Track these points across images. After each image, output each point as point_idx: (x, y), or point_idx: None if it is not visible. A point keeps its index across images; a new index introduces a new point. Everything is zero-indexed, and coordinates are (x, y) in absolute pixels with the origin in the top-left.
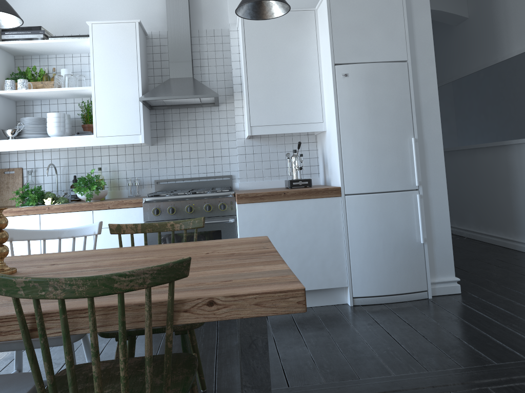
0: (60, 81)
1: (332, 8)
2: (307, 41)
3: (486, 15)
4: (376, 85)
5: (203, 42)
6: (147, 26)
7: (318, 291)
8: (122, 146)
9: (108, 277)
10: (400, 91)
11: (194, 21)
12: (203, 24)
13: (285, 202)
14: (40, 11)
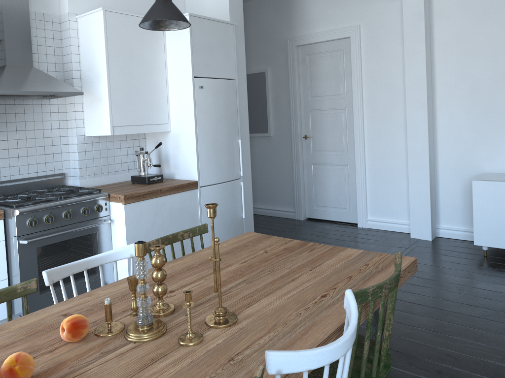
0: None
1: (193, 28)
2: (158, 49)
3: None
4: (220, 97)
5: (32, 25)
6: None
7: None
8: None
9: (398, 274)
10: (232, 103)
11: None
12: (32, 4)
13: (161, 198)
14: None
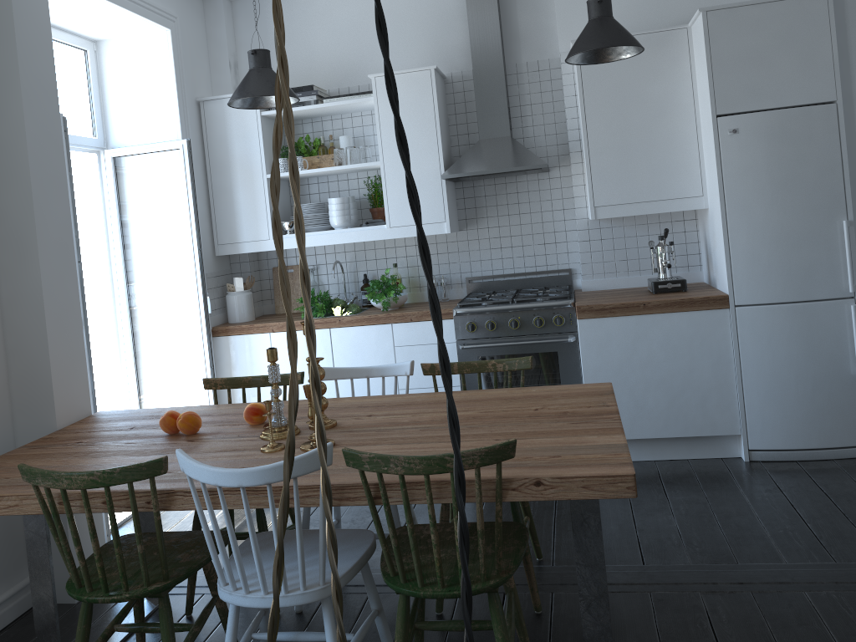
0: (341, 156)
1: (711, 32)
2: (677, 76)
3: None
4: (783, 144)
5: (523, 80)
6: (445, 65)
7: (696, 439)
8: None
9: (441, 457)
10: (824, 150)
11: (509, 52)
12: (522, 54)
13: (646, 317)
14: (308, 59)
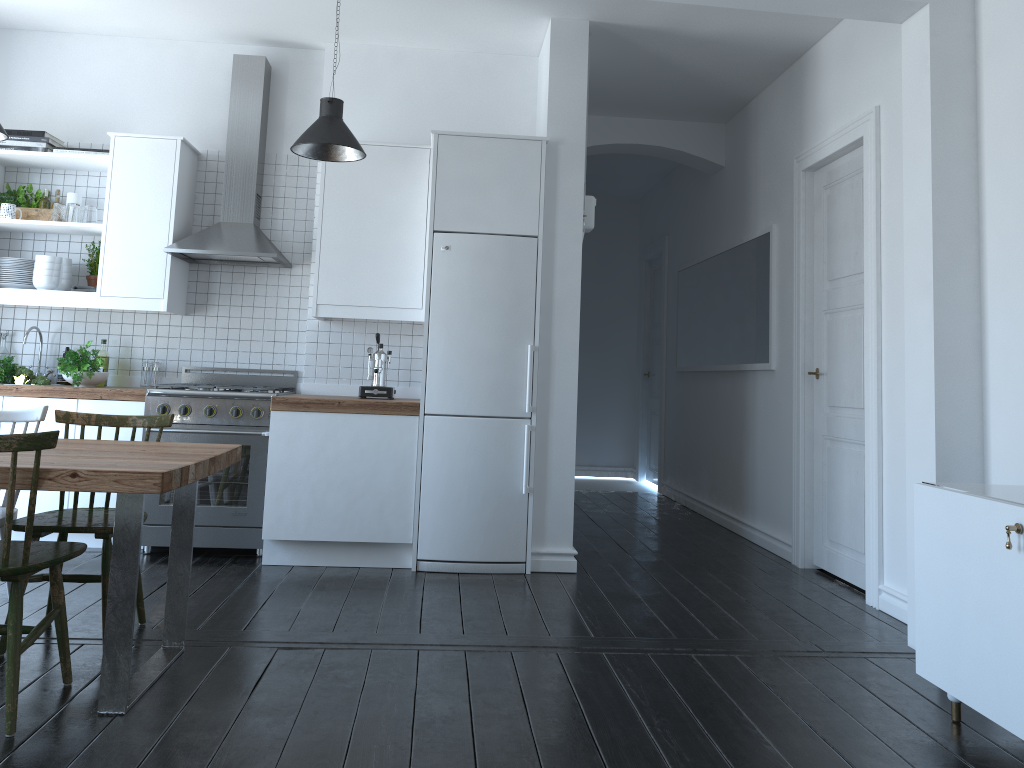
0: (61, 212)
1: (440, 154)
2: (414, 192)
3: (740, 168)
4: (488, 266)
5: (281, 172)
6: (202, 141)
7: (372, 546)
8: (142, 311)
9: None
10: (521, 278)
11: (272, 141)
12: (285, 146)
13: (339, 416)
14: (51, 106)
